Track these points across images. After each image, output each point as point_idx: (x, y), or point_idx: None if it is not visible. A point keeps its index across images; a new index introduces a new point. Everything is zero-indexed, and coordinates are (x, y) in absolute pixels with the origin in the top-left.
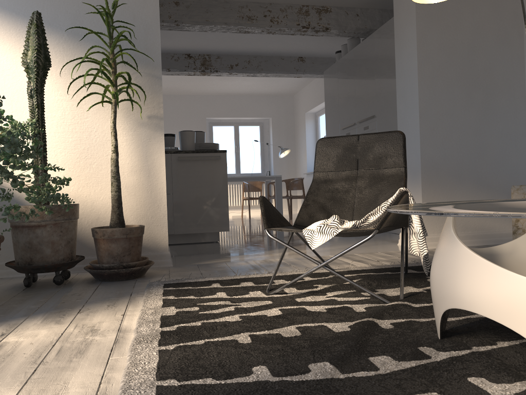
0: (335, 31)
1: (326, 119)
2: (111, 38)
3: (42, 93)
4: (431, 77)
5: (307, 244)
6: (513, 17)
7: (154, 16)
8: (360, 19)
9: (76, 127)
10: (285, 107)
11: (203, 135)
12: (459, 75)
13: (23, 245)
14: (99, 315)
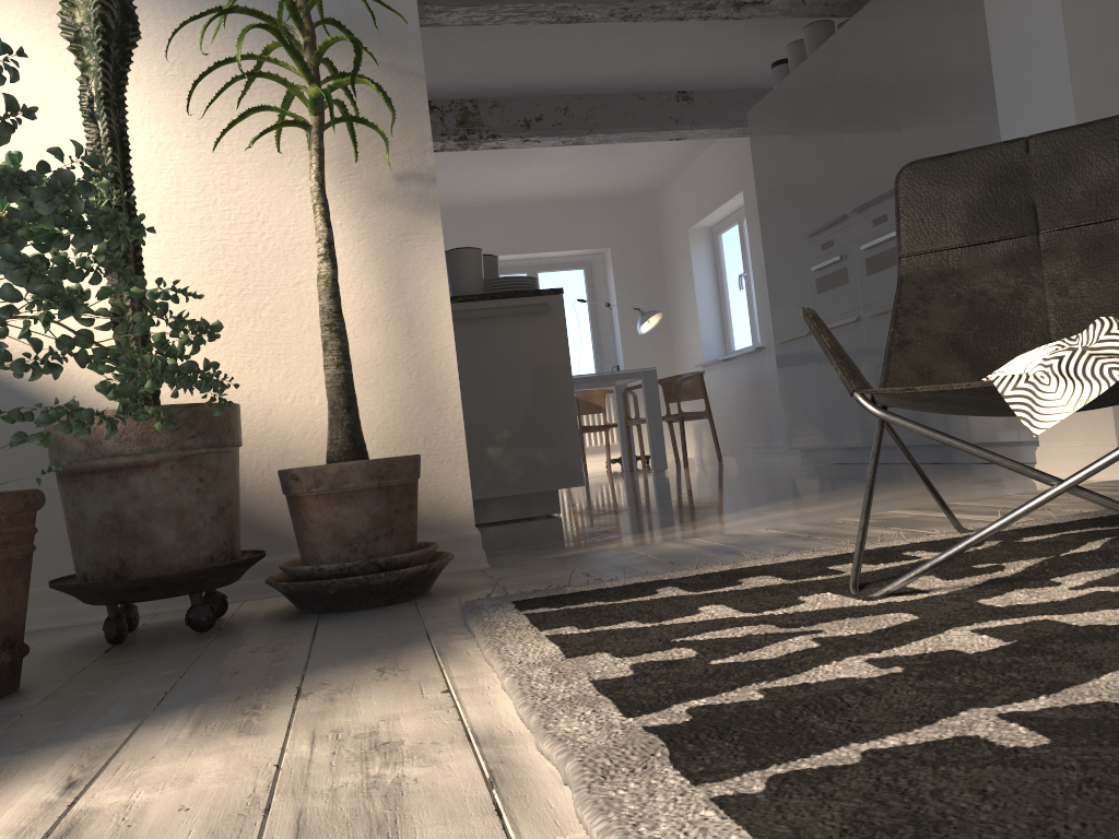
0: (782, 1)
1: (763, 220)
2: None
3: (121, 108)
4: (1099, 39)
5: (912, 456)
6: None
7: None
8: None
9: (211, 214)
10: (638, 222)
11: (495, 264)
12: None
13: (97, 525)
14: (370, 699)
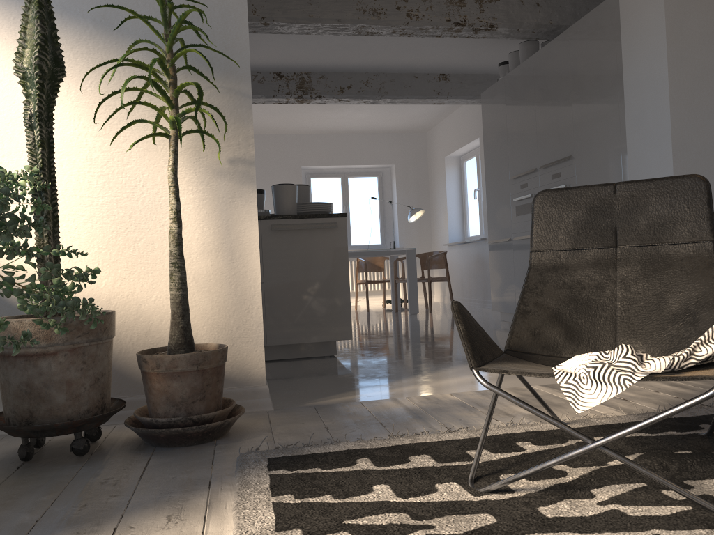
0: (504, 29)
1: (487, 163)
2: (167, 25)
3: (50, 121)
4: (691, 88)
5: (526, 382)
6: None
7: None
8: (542, 11)
9: (110, 179)
10: (414, 149)
11: (308, 191)
12: None
13: (16, 389)
14: None
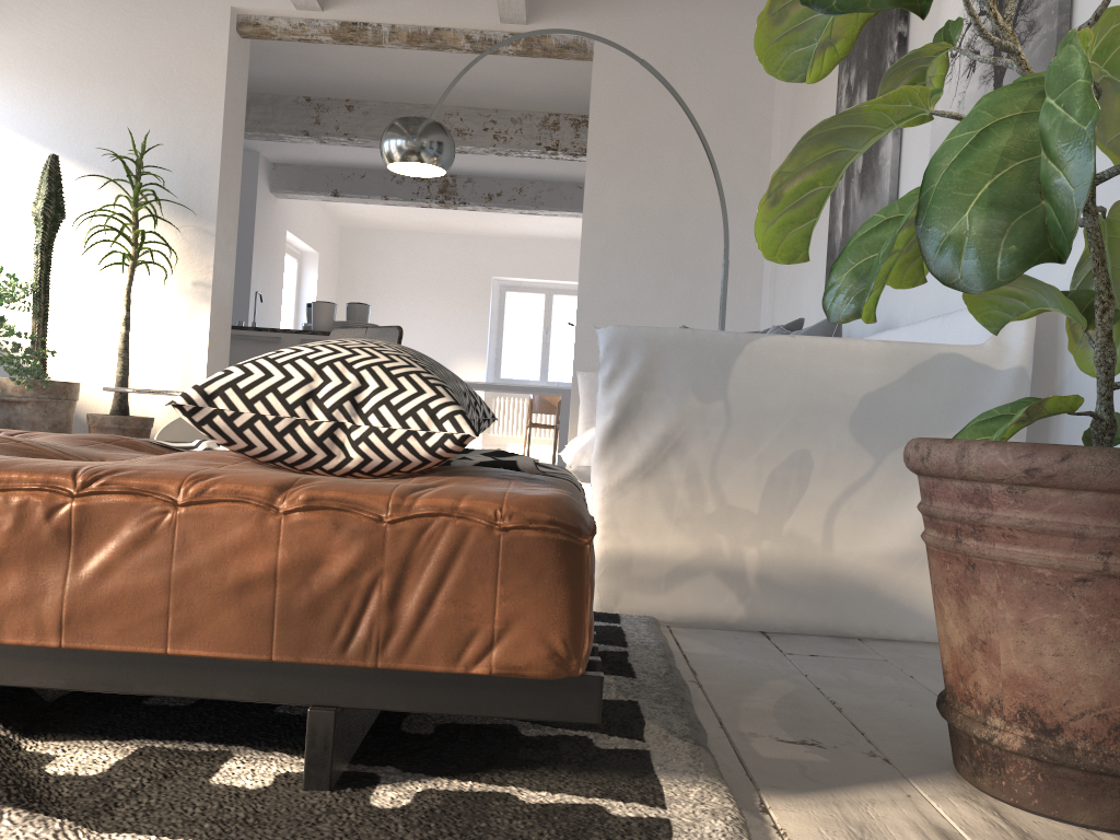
0: None
1: None
2: (134, 187)
3: (50, 249)
4: (603, 252)
5: None
6: (752, 167)
7: (214, 155)
8: None
9: (104, 290)
10: None
11: (365, 310)
12: (650, 251)
13: (2, 422)
14: None
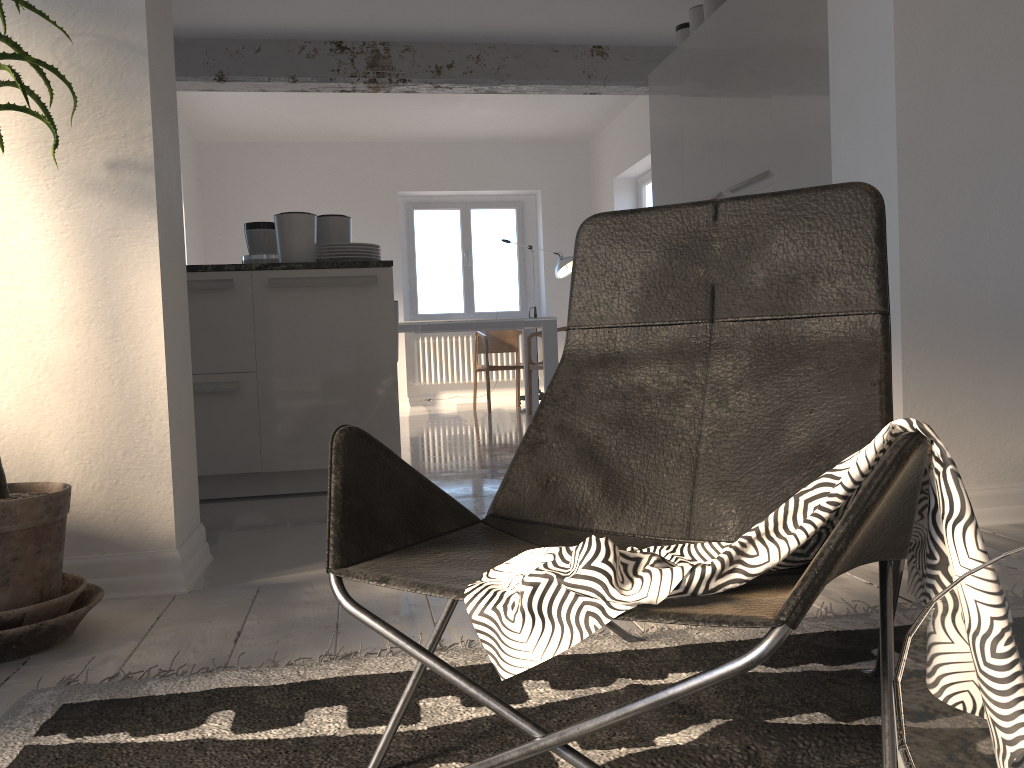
0: None
1: (655, 186)
2: None
3: None
4: (933, 48)
5: None
6: None
7: None
8: None
9: None
10: (571, 166)
11: (346, 225)
12: (1014, 43)
13: None
14: None
